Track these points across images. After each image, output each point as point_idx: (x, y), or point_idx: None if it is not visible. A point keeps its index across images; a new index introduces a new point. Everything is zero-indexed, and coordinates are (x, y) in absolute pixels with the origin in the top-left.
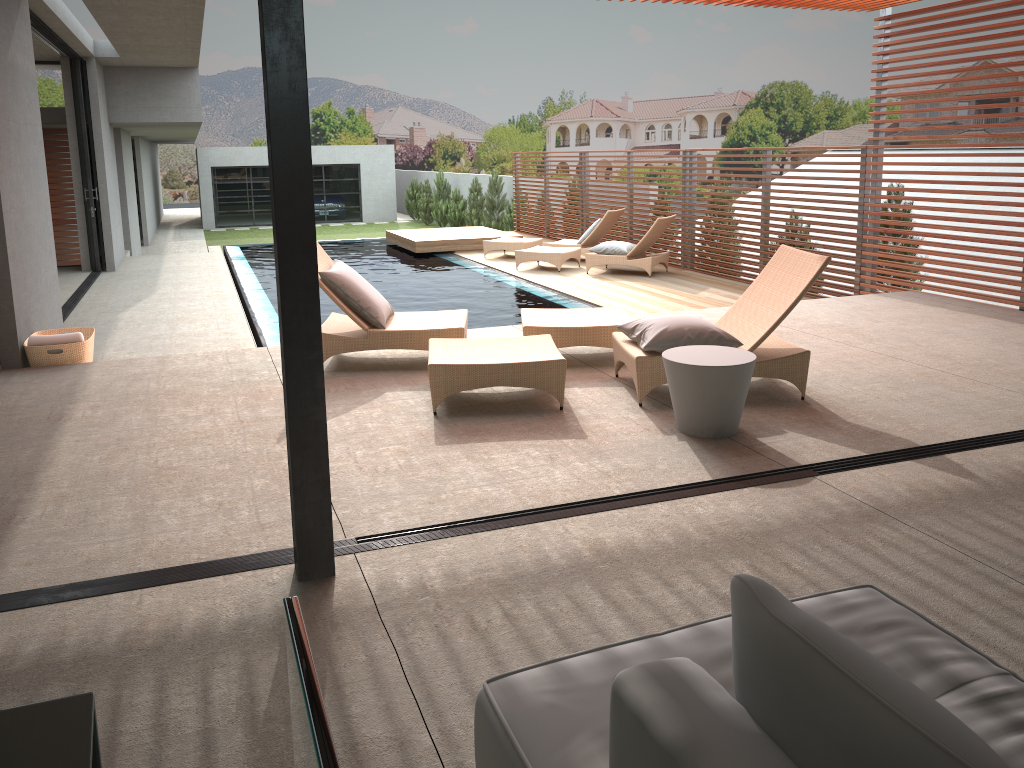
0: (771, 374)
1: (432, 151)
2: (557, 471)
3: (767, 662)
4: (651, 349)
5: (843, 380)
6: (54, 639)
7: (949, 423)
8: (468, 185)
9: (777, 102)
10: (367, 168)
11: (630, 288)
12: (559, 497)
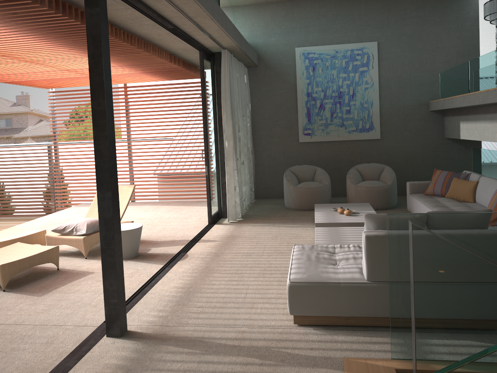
0: None
1: None
2: None
3: (384, 219)
4: (87, 233)
5: None
6: None
7: (183, 233)
8: None
9: None
10: None
11: None
12: (132, 286)
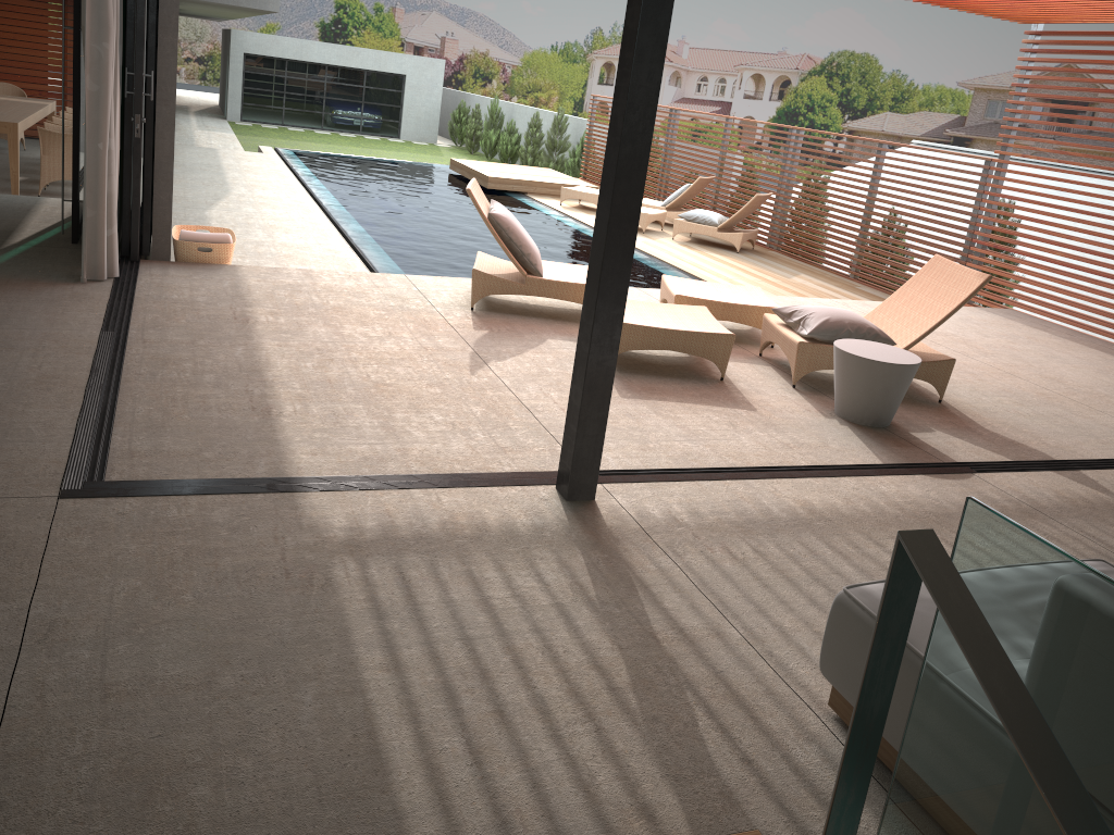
0: (916, 375)
1: (463, 67)
2: (742, 437)
3: None
4: (813, 336)
5: (971, 389)
6: (385, 519)
7: (1076, 443)
8: (524, 118)
9: (843, 73)
10: (413, 81)
11: (721, 262)
12: (754, 460)
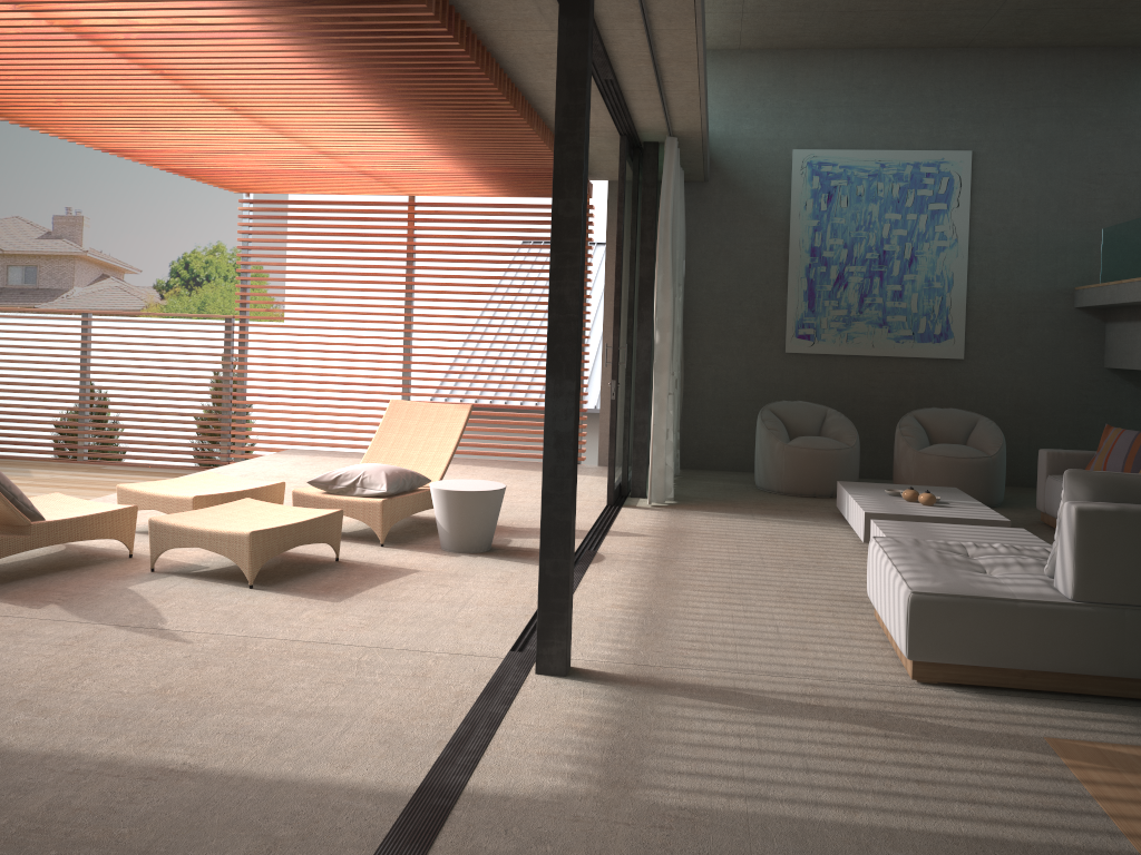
0: None
1: None
2: (472, 589)
3: (1109, 482)
4: (387, 492)
5: None
6: (561, 758)
7: None
8: None
9: None
10: None
11: None
12: (522, 599)
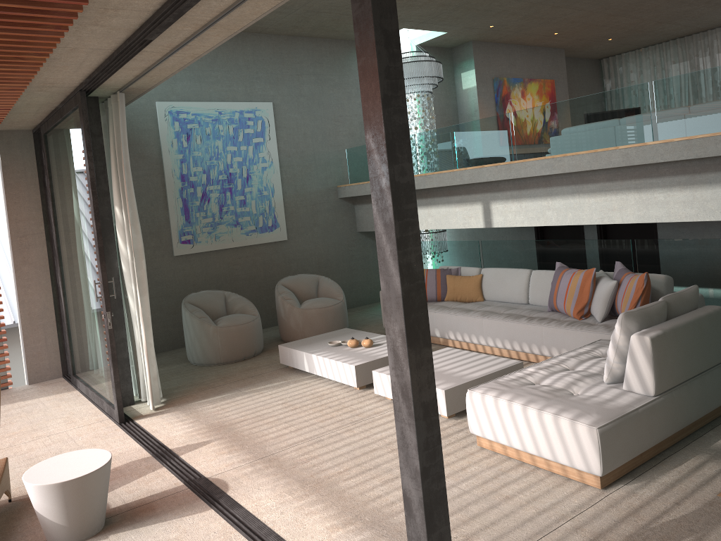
0: (4, 489)
1: None
2: None
3: (643, 315)
4: None
5: None
6: None
7: None
8: None
9: None
10: None
11: None
12: None
